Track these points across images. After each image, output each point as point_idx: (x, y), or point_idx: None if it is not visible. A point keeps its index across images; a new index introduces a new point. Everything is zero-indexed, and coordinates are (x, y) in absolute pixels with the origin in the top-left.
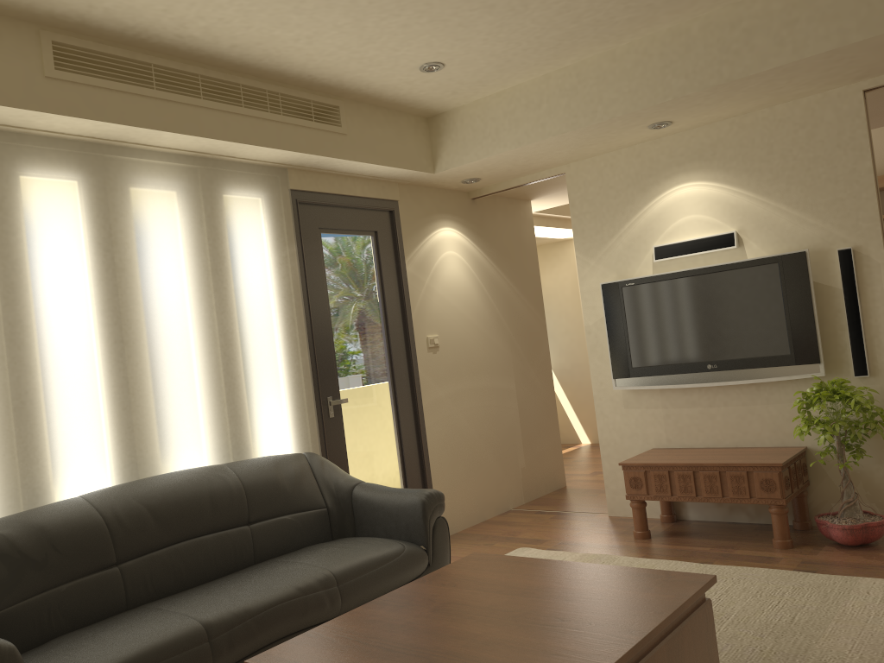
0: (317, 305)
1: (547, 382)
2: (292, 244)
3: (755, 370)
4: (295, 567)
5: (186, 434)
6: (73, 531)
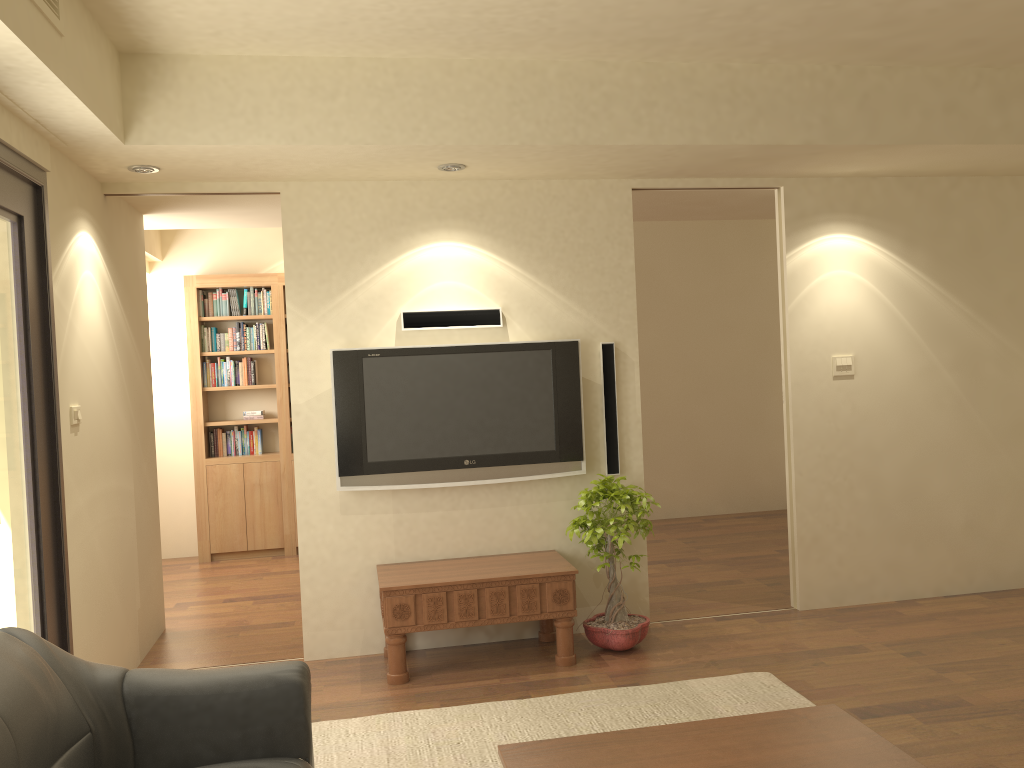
0: None
1: (154, 479)
2: None
3: (517, 467)
4: None
5: None
6: None
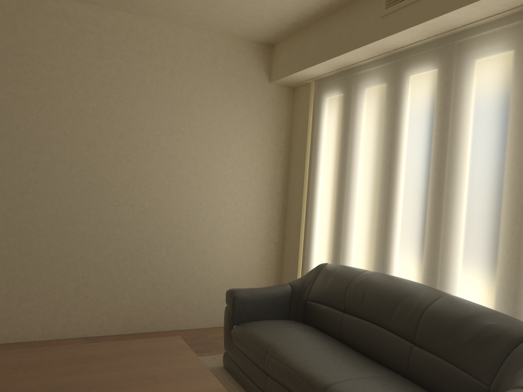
0: None
1: None
2: None
3: None
4: (344, 373)
5: (468, 265)
6: (337, 283)
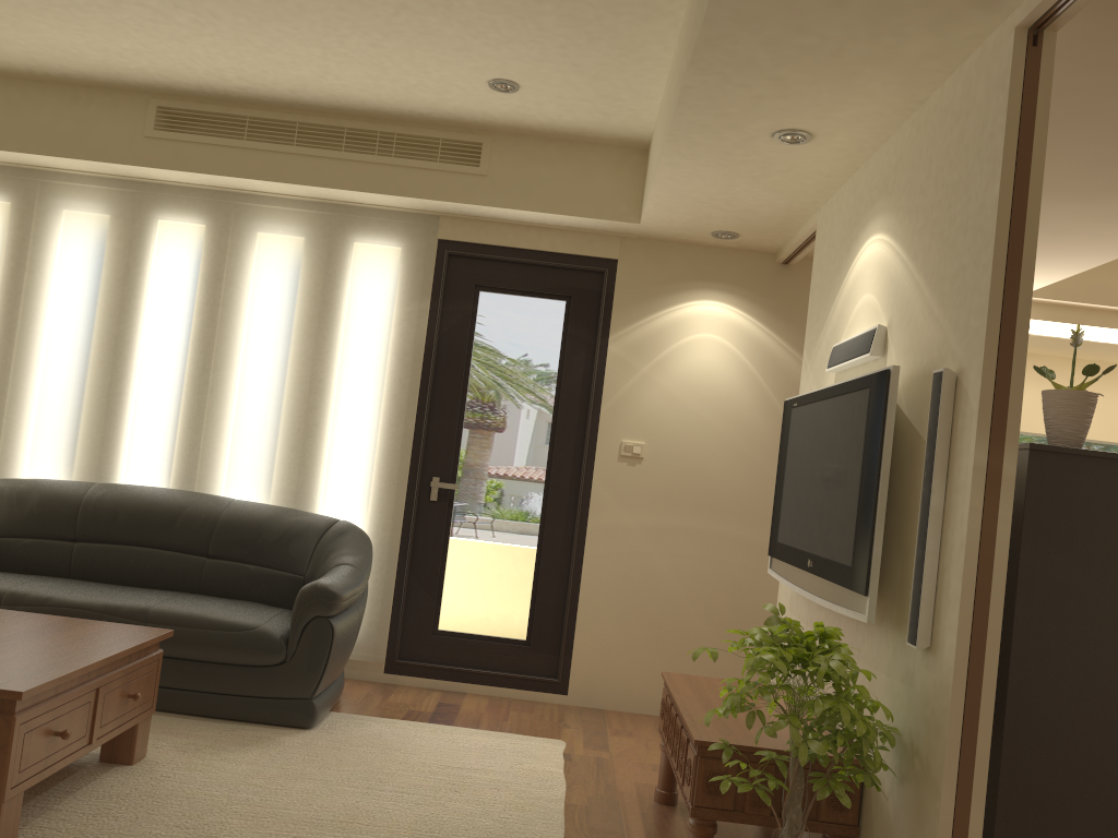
0: (448, 371)
1: None
2: (423, 300)
3: (833, 586)
4: (151, 596)
5: (244, 467)
6: (54, 502)
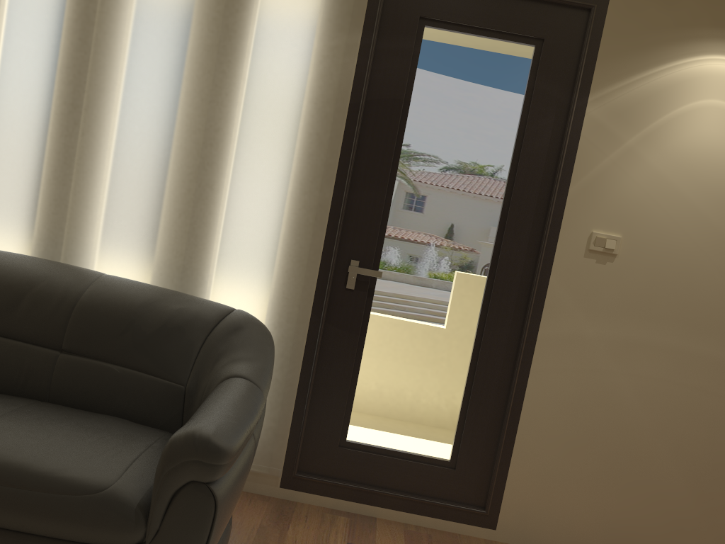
0: (377, 128)
1: None
2: (352, 32)
3: None
4: None
5: (120, 232)
6: None
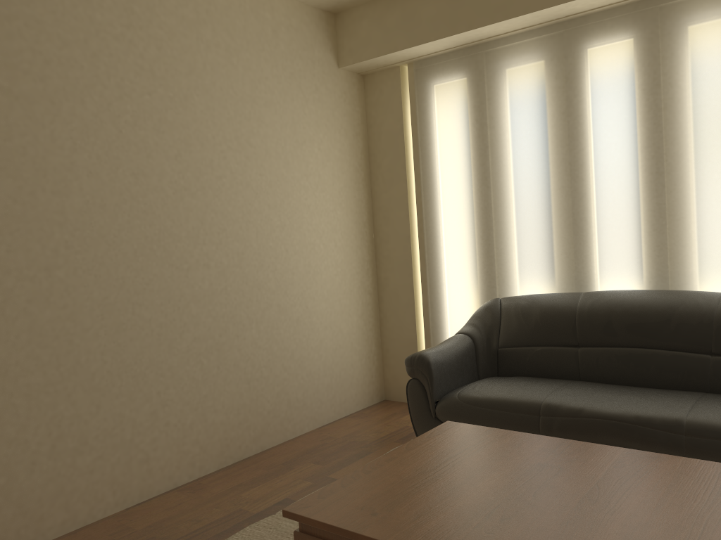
0: None
1: None
2: None
3: None
4: (675, 403)
5: (718, 259)
6: (553, 314)
